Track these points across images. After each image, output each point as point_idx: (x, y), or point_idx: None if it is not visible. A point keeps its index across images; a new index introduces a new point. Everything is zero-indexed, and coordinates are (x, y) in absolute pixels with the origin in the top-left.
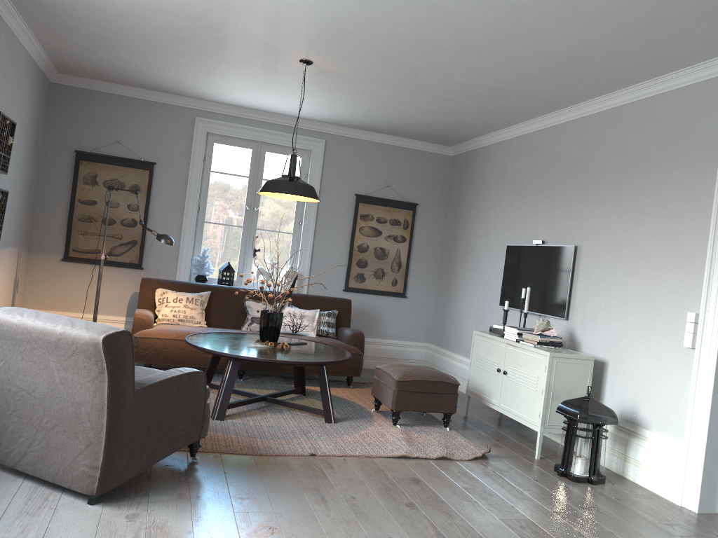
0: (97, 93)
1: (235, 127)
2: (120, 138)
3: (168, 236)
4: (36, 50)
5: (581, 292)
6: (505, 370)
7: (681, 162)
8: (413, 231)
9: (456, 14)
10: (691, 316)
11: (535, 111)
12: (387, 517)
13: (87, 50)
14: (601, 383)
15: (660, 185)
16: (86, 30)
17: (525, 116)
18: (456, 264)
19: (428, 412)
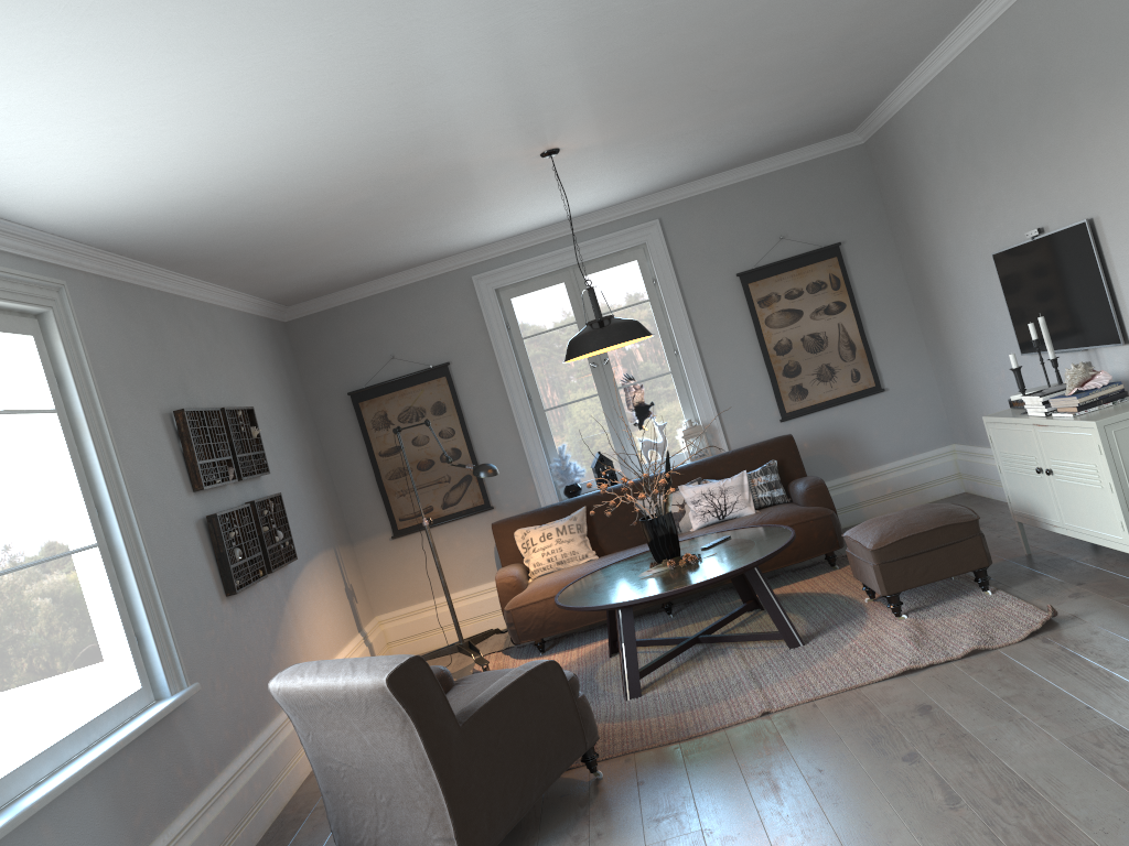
0: (342, 308)
1: (528, 265)
2: (393, 351)
3: (486, 465)
4: (242, 300)
5: None
6: (1047, 467)
7: None
8: (851, 287)
9: (685, 5)
10: None
11: (934, 32)
12: (870, 790)
13: (295, 272)
14: None
15: None
16: (275, 256)
17: (926, 45)
18: (938, 309)
19: (944, 578)
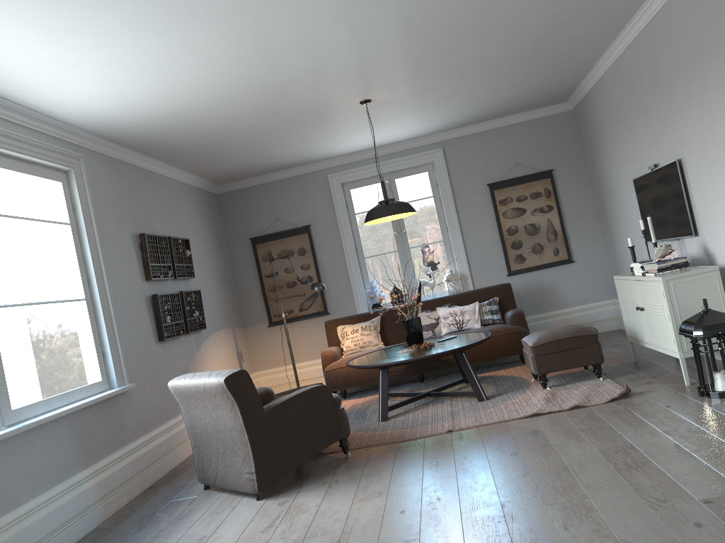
0: (251, 188)
1: (361, 170)
2: (278, 215)
3: (319, 283)
4: (190, 178)
5: (698, 203)
6: (642, 306)
7: (723, 40)
8: (557, 197)
9: (429, 19)
10: None
11: (599, 43)
12: (485, 467)
13: (220, 164)
14: None
15: (716, 70)
16: (207, 152)
17: (597, 50)
18: (608, 213)
19: (573, 368)
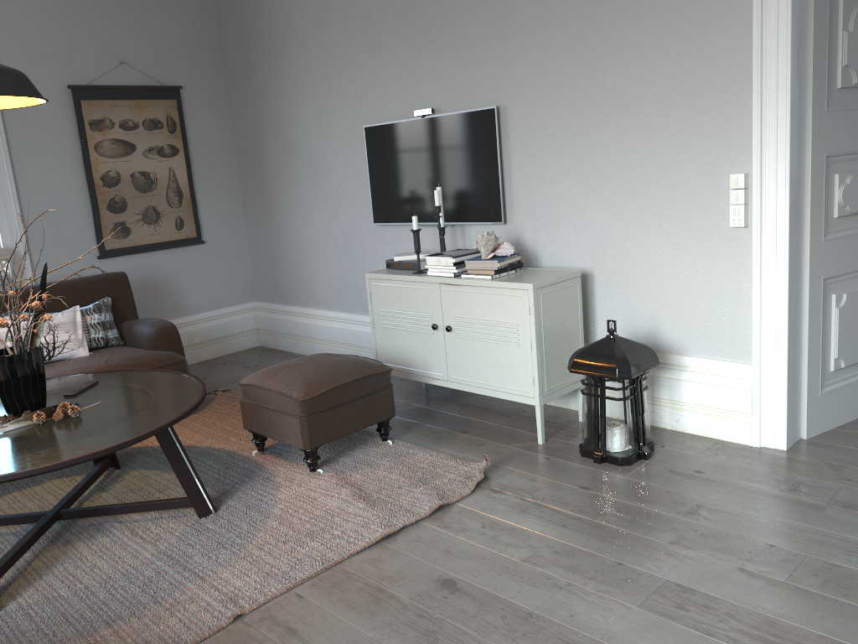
0: None
1: None
2: None
3: None
4: None
5: (522, 177)
6: (447, 324)
7: None
8: (186, 134)
9: None
10: (737, 181)
11: None
12: None
13: None
14: (586, 305)
15: None
16: None
17: None
18: (271, 173)
19: (360, 430)
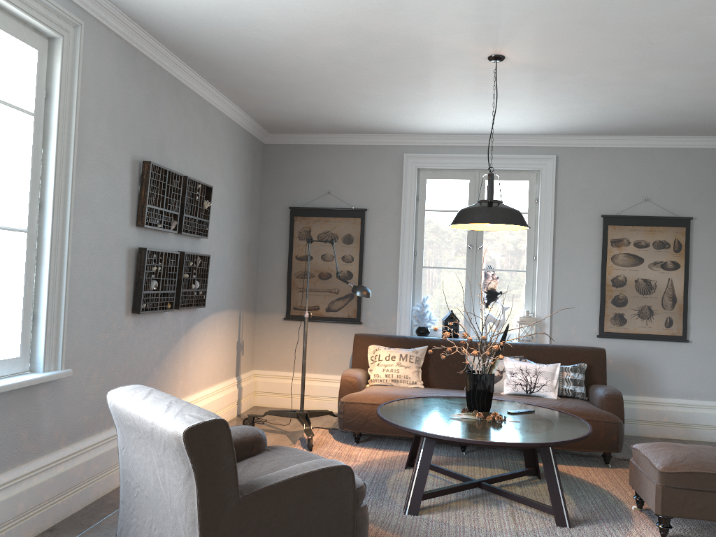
0: (306, 147)
1: (447, 158)
2: (331, 188)
3: (363, 287)
4: (236, 113)
5: None
6: None
7: None
8: (689, 254)
9: None
10: None
11: None
12: None
13: (277, 103)
14: None
15: None
16: (263, 80)
17: None
18: None
19: None
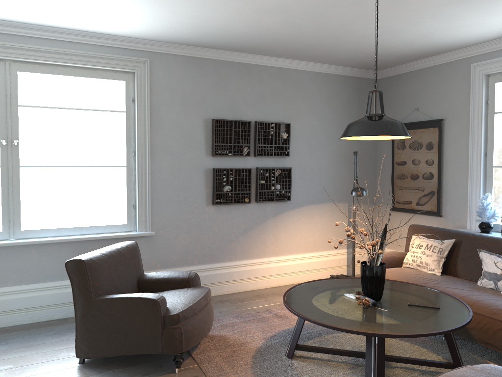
0: (402, 75)
1: None
2: (419, 105)
3: (357, 188)
4: (323, 67)
5: None
6: None
7: None
8: None
9: None
10: None
11: None
12: None
13: (333, 55)
14: None
15: None
16: (294, 47)
17: None
18: None
19: None
